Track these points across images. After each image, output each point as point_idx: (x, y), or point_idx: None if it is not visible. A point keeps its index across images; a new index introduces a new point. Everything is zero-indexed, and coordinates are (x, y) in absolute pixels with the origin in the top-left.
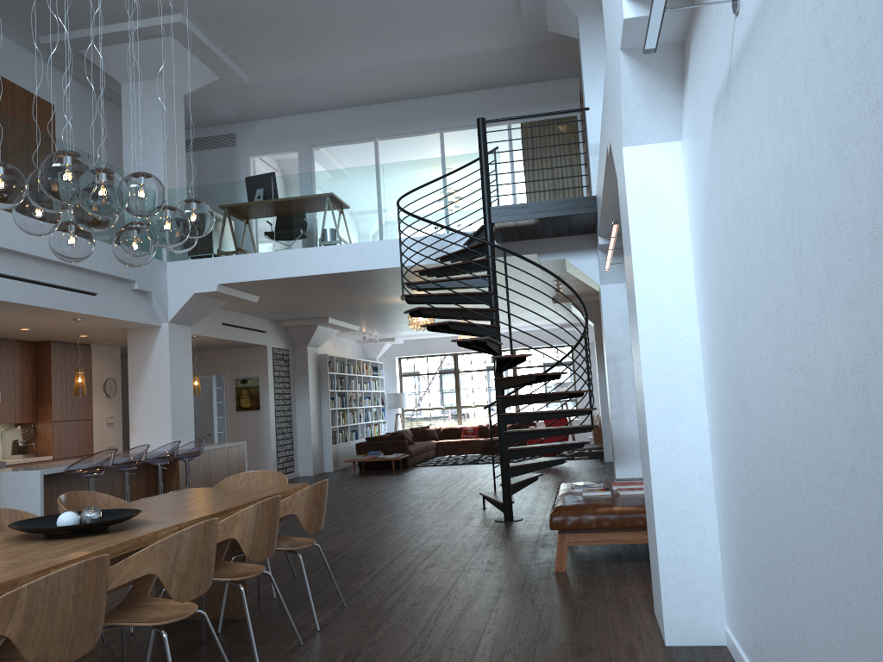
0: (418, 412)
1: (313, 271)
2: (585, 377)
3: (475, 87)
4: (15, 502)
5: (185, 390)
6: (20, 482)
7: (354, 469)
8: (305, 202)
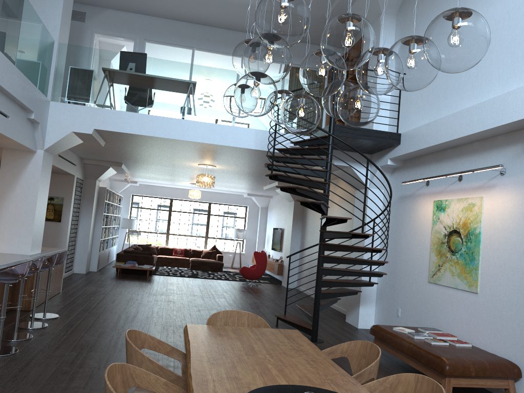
0: (139, 233)
1: (175, 136)
2: (253, 227)
3: None
4: None
5: (43, 206)
6: None
7: (118, 273)
8: (176, 83)
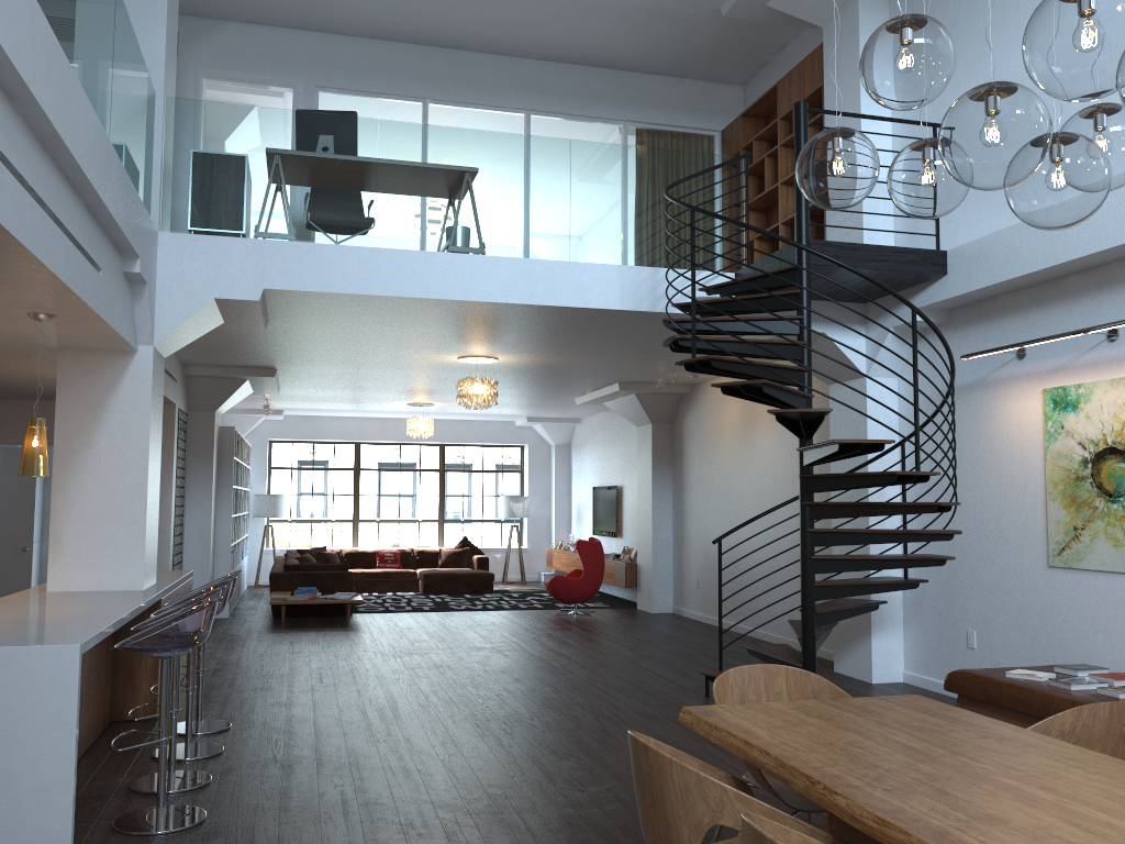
0: (293, 524)
1: (446, 292)
2: (541, 490)
3: (588, 60)
4: (7, 720)
5: (156, 476)
6: (22, 671)
7: (284, 615)
8: (437, 174)
